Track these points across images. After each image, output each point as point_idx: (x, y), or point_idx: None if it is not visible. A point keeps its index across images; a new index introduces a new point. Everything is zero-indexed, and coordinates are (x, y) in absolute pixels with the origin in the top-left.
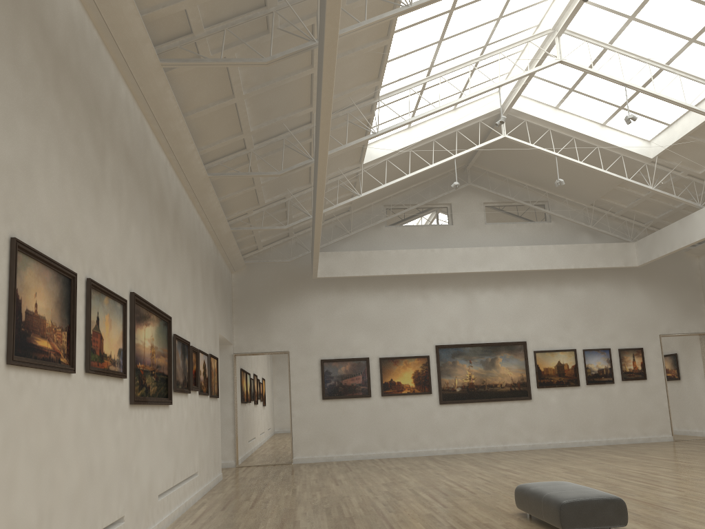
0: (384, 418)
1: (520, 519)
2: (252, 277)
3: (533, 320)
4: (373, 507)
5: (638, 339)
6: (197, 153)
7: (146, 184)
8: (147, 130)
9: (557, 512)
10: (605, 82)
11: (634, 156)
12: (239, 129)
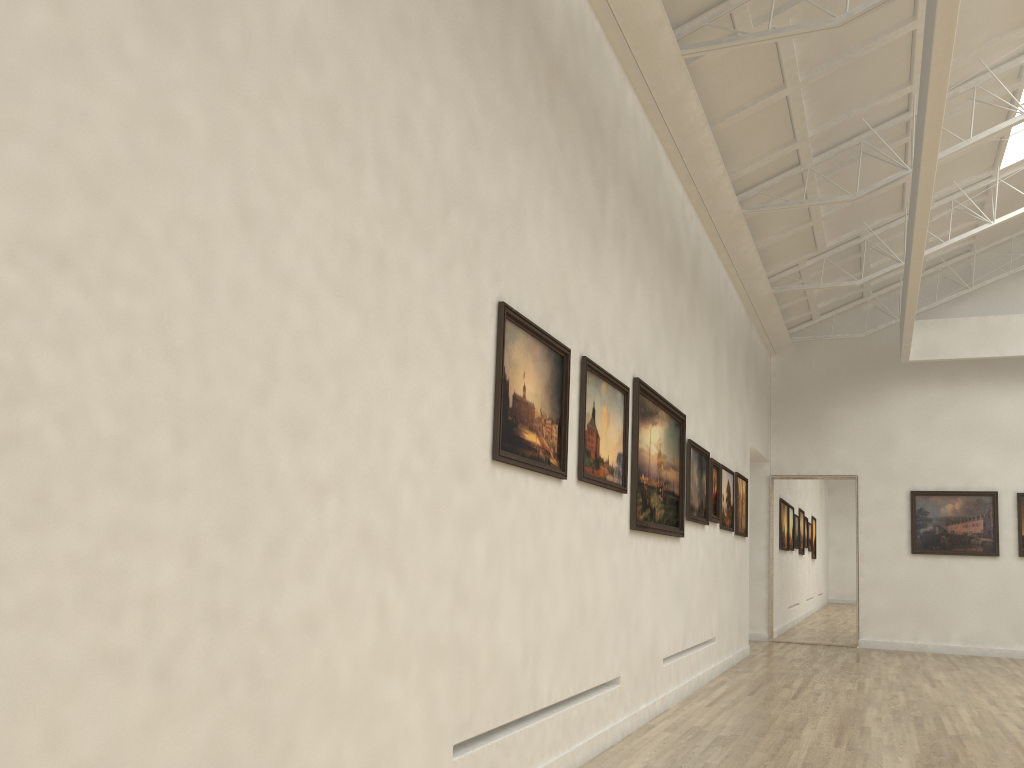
0: (1022, 593)
1: None
2: (801, 362)
3: None
4: (998, 728)
5: None
6: (726, 178)
7: (656, 228)
8: (659, 152)
9: None
10: None
11: None
12: (790, 136)
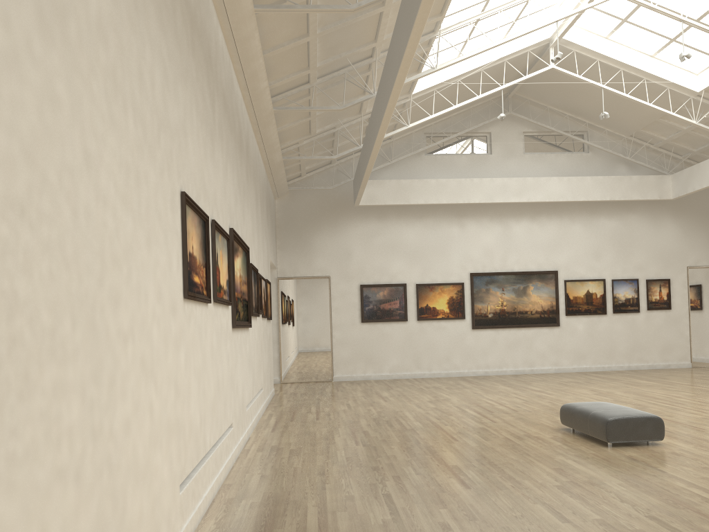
0: (419, 341)
1: (566, 433)
2: (294, 203)
3: (566, 250)
4: (428, 421)
5: (666, 271)
6: (268, 89)
7: (233, 124)
8: (232, 71)
9: (603, 428)
10: (660, 14)
11: (680, 90)
12: (306, 65)
